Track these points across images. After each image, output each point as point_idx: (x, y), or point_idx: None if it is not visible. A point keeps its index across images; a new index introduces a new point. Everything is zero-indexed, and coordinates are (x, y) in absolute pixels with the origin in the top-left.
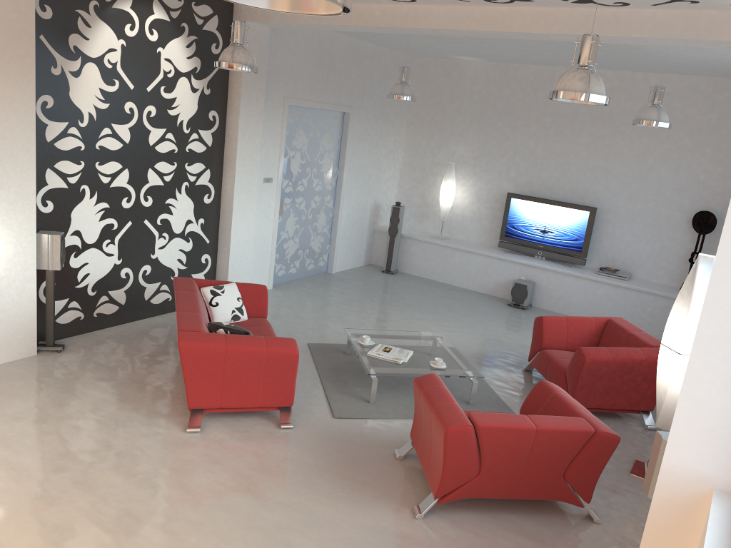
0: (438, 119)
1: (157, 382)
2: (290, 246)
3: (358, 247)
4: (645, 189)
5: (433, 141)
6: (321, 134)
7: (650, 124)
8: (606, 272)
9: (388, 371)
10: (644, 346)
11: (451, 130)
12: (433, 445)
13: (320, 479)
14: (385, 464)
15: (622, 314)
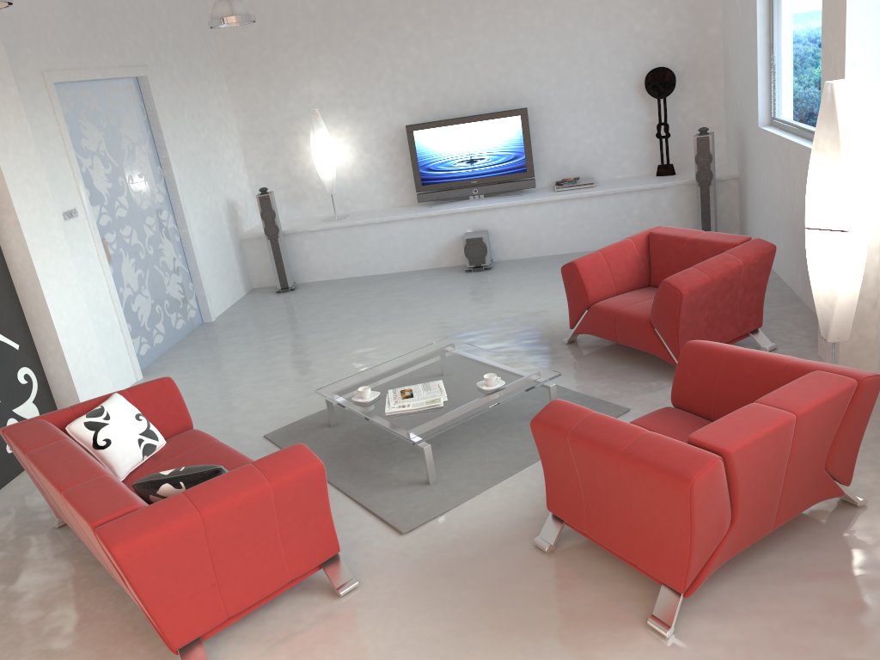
0: (269, 55)
1: (68, 625)
2: (141, 305)
3: (230, 271)
4: (576, 64)
5: (274, 89)
6: (118, 120)
7: None
8: (567, 186)
9: (438, 425)
10: (726, 248)
11: (294, 66)
12: (639, 512)
13: (476, 655)
14: (541, 571)
15: (606, 229)
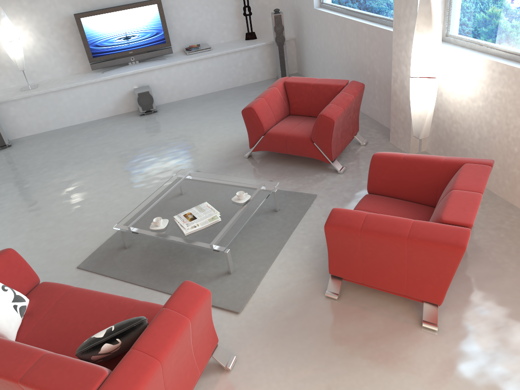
0: None
1: None
2: None
3: None
4: None
5: None
6: None
7: None
8: (195, 50)
9: (228, 234)
10: (338, 88)
11: None
12: (413, 267)
13: (344, 378)
14: (342, 312)
15: (224, 77)
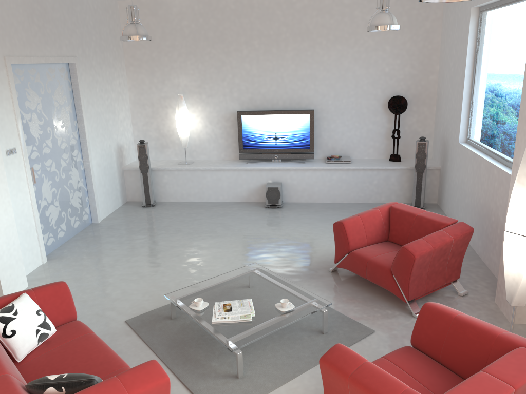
0: (156, 56)
1: None
2: (52, 212)
3: (114, 190)
4: (347, 87)
5: (156, 77)
6: (52, 90)
7: (387, 28)
8: (334, 160)
9: (248, 337)
10: (441, 226)
11: (170, 65)
12: None
13: None
14: None
15: (356, 190)
